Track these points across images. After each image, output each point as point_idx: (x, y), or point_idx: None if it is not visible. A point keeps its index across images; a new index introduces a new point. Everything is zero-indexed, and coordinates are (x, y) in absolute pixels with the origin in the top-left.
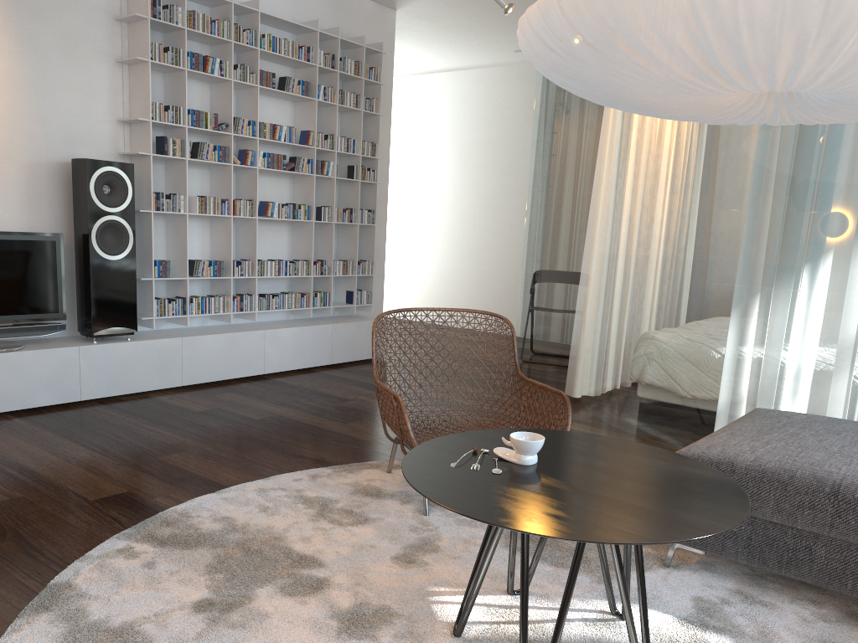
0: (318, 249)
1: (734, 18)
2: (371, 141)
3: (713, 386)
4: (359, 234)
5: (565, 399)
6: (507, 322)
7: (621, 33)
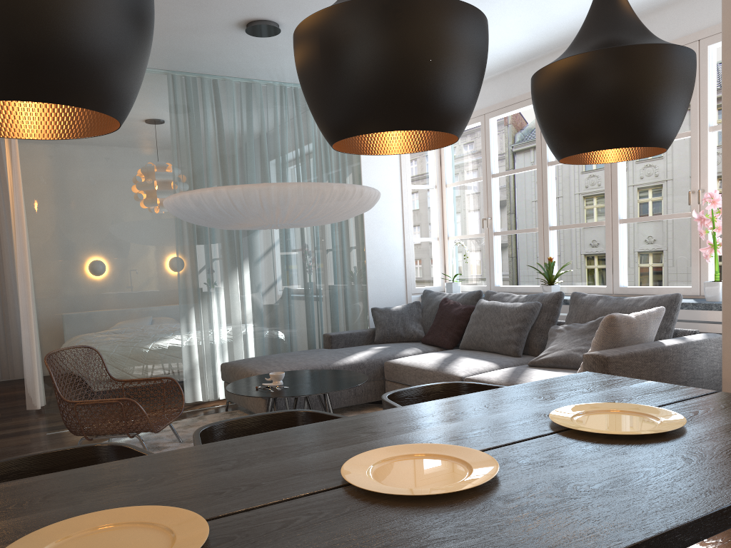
0: None
1: (323, 206)
2: None
3: (185, 361)
4: None
5: (173, 379)
6: (95, 349)
7: (281, 205)
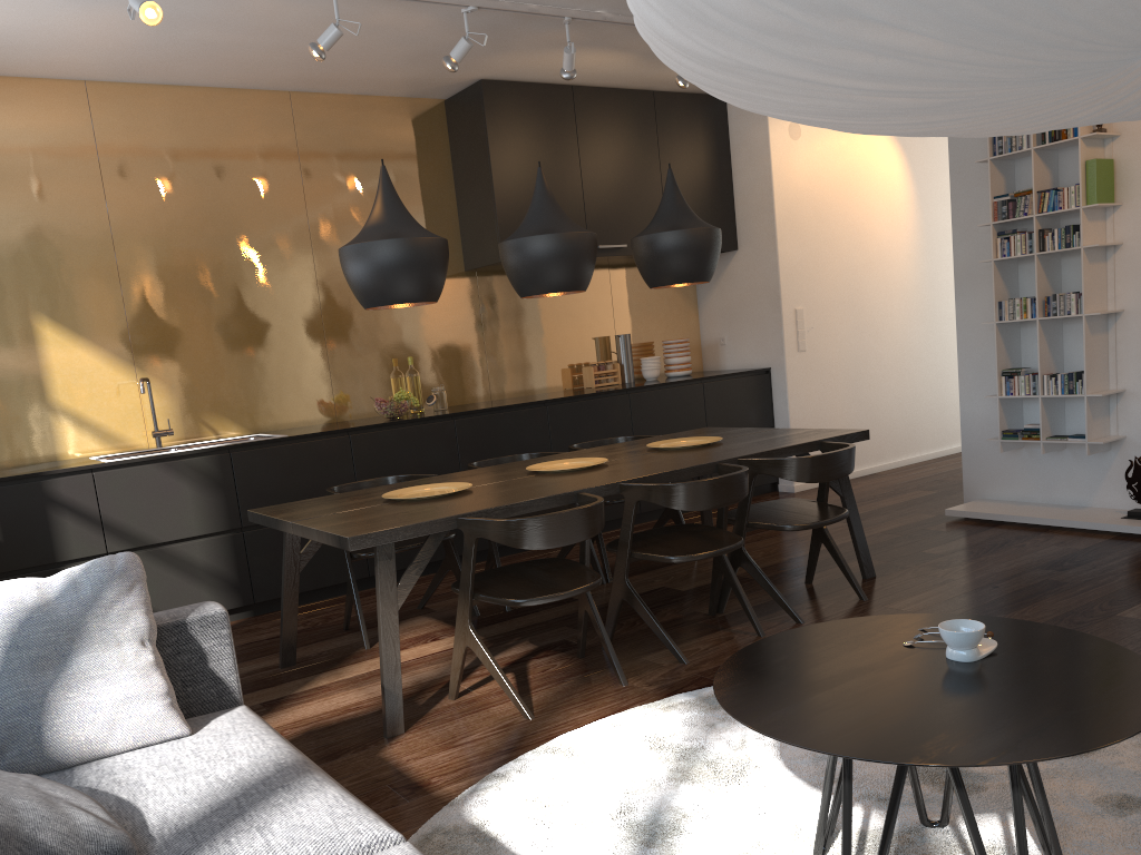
0: None
1: None
2: None
3: None
4: None
5: None
6: None
7: None
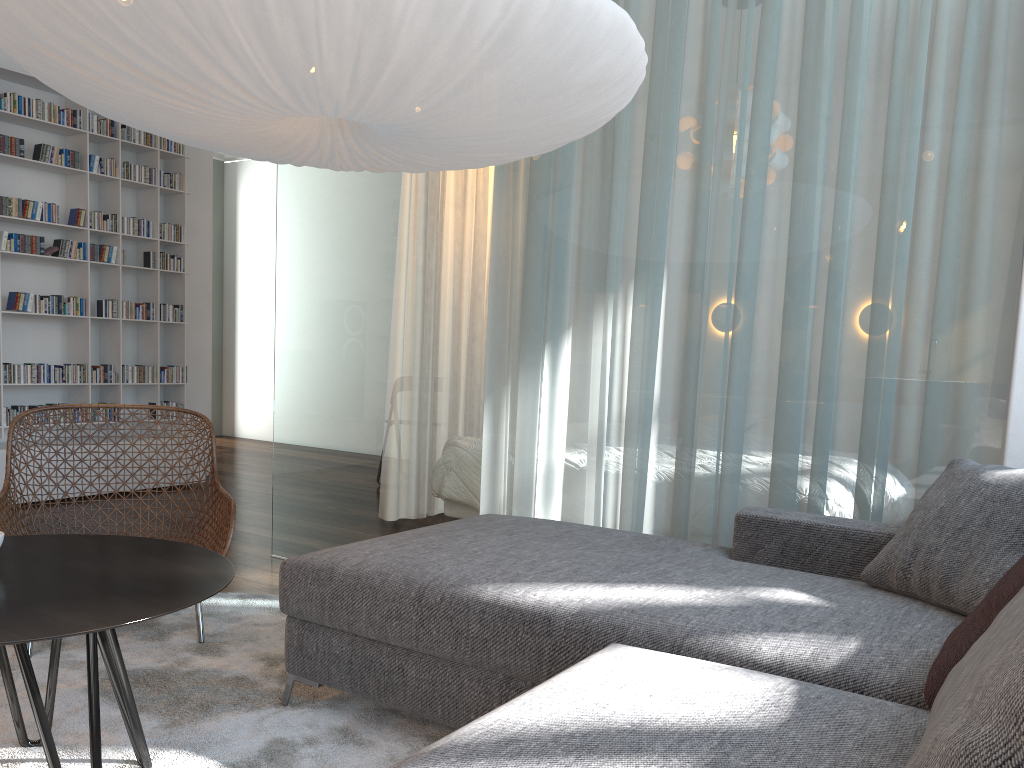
0: (106, 352)
1: (100, 12)
2: (177, 223)
3: (465, 492)
4: (169, 335)
5: (231, 508)
6: (205, 421)
7: (33, 38)
